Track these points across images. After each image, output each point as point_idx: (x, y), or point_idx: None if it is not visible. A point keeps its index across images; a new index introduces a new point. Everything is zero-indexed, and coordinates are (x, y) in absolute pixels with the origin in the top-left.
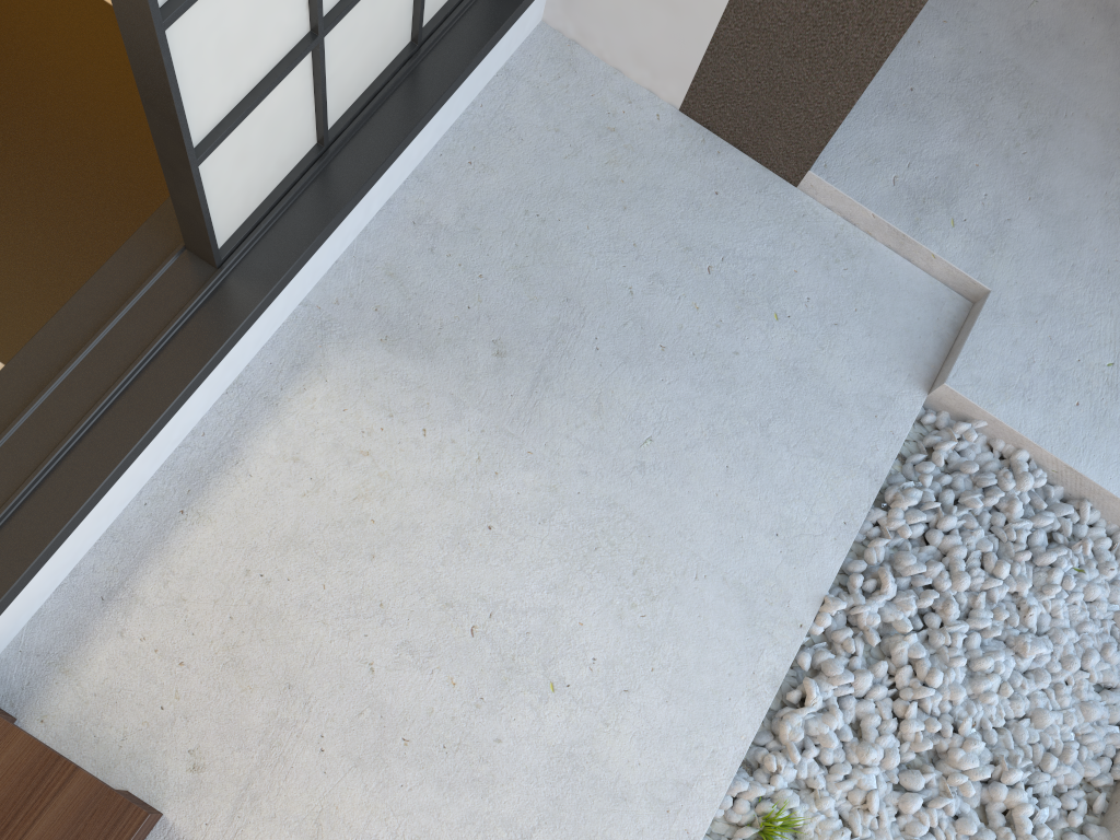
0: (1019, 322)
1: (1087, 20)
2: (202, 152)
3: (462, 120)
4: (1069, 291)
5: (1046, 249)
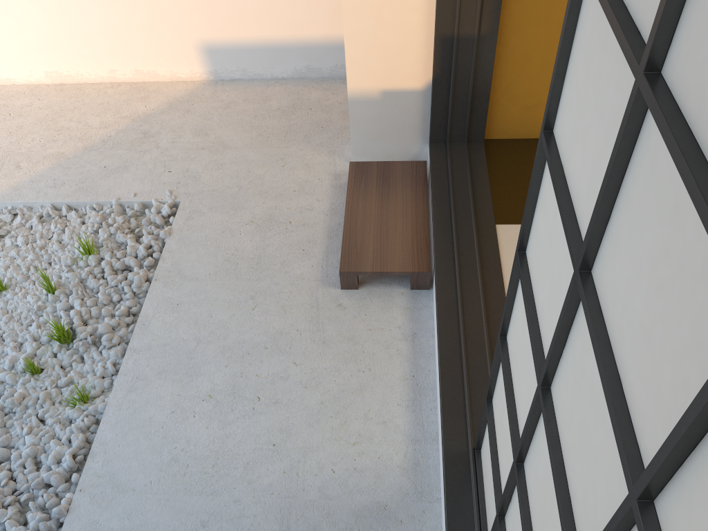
0: None
1: None
2: (487, 405)
3: None
4: None
5: None
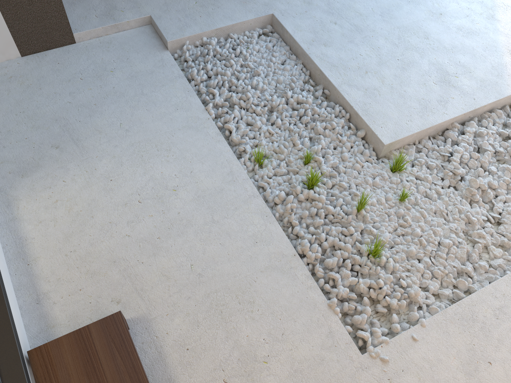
0: (165, 14)
1: None
2: None
3: None
4: None
5: None
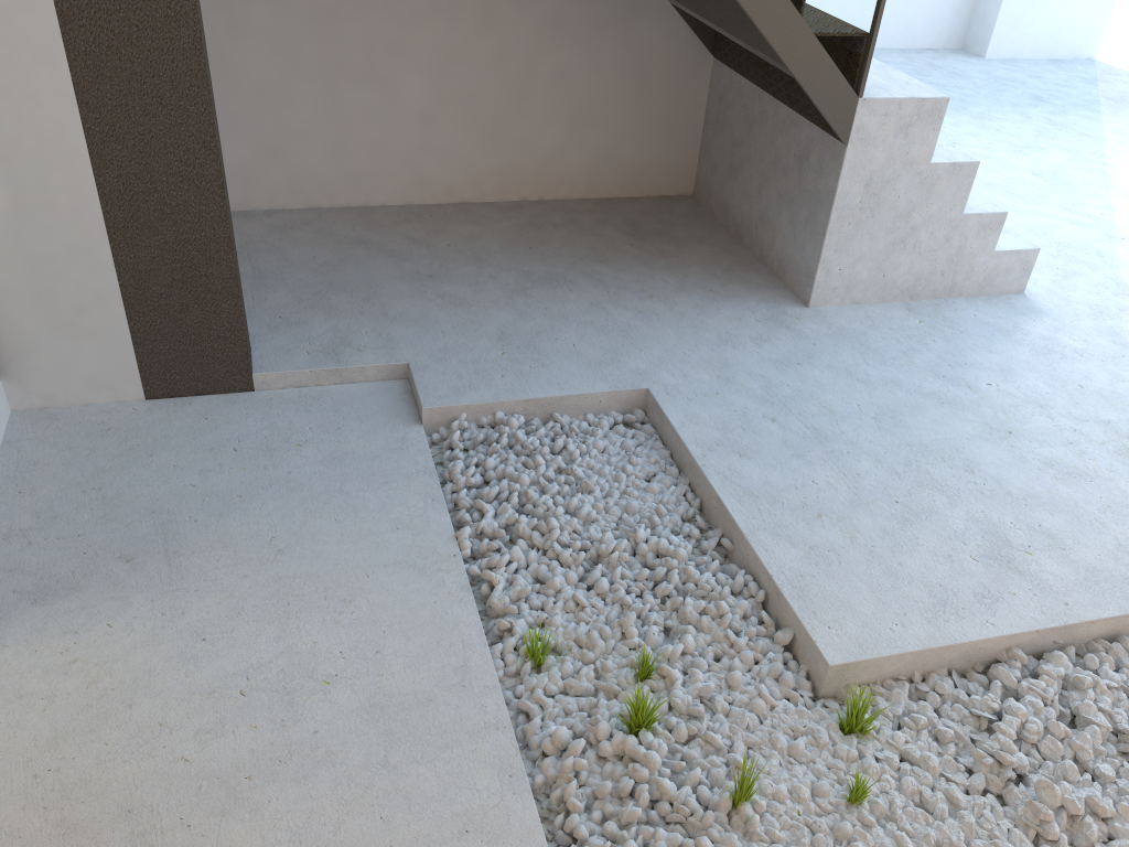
0: (437, 364)
1: (350, 249)
2: None
3: None
4: (451, 340)
5: (421, 333)
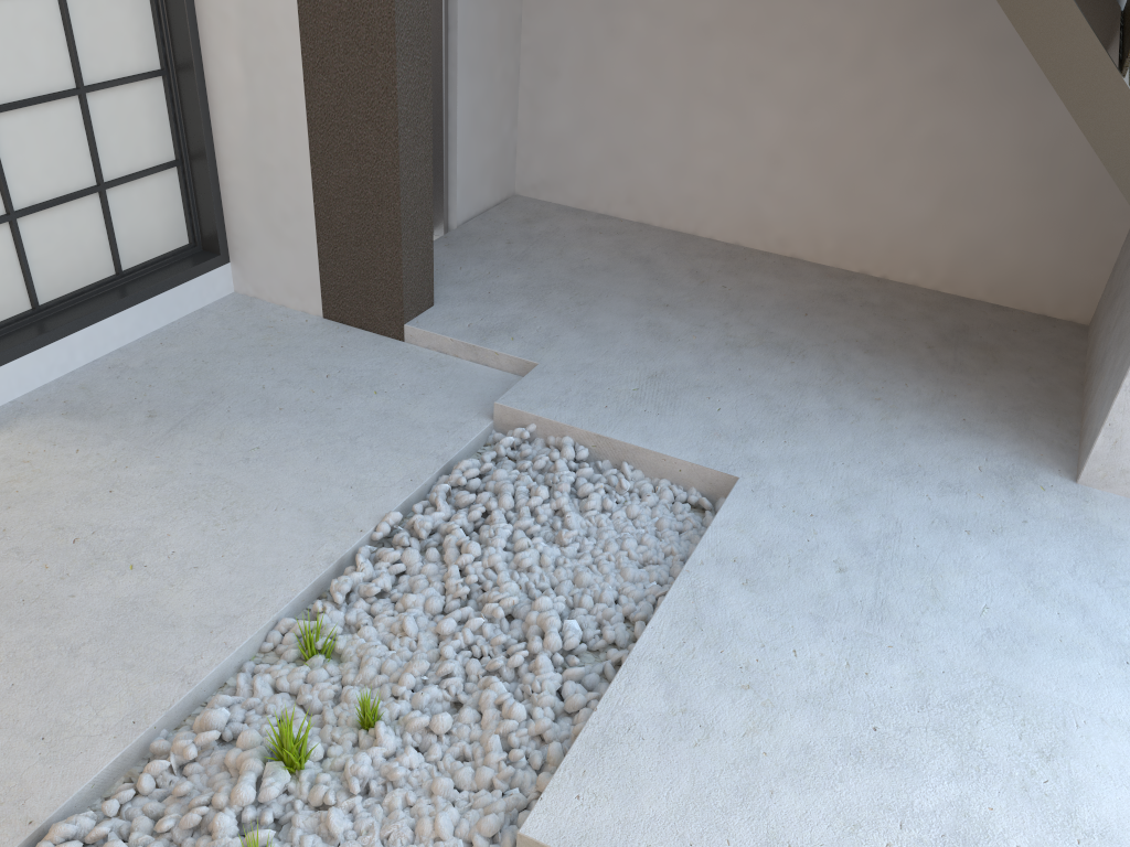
0: (561, 374)
1: (627, 263)
2: None
3: (162, 328)
4: (603, 361)
5: (586, 345)
